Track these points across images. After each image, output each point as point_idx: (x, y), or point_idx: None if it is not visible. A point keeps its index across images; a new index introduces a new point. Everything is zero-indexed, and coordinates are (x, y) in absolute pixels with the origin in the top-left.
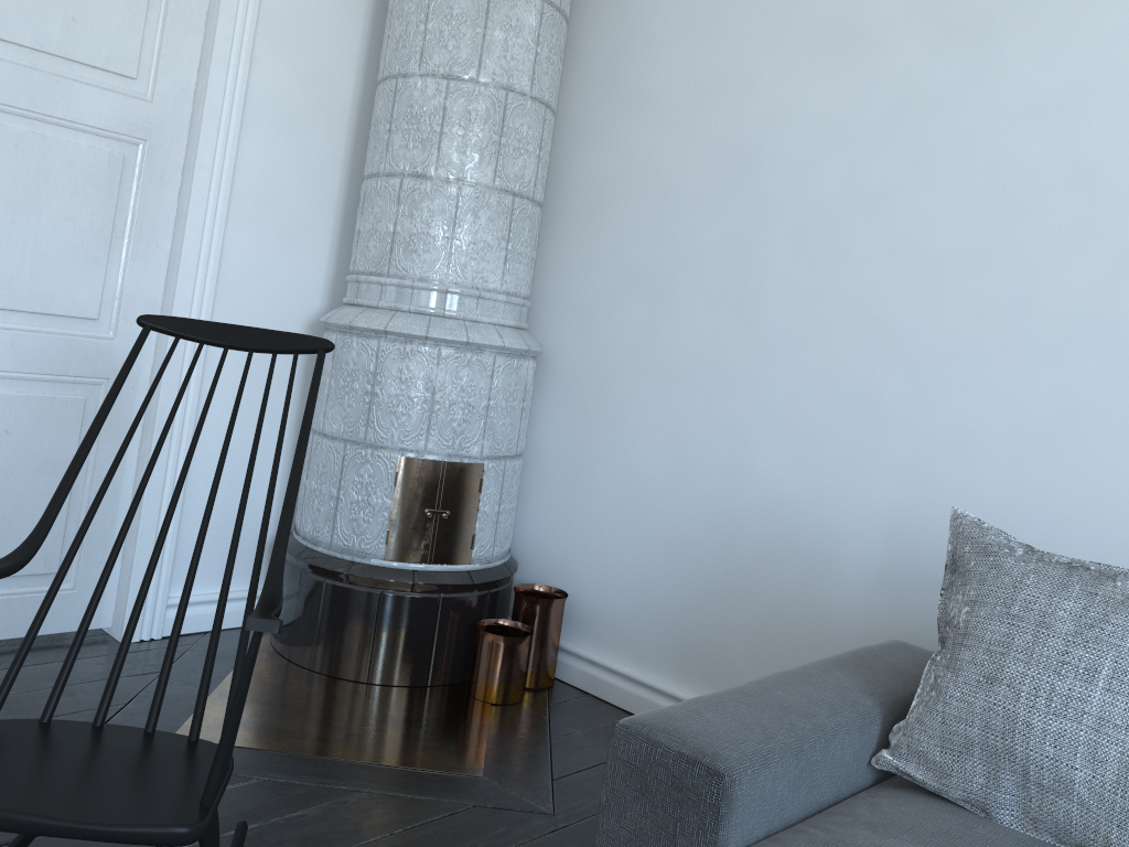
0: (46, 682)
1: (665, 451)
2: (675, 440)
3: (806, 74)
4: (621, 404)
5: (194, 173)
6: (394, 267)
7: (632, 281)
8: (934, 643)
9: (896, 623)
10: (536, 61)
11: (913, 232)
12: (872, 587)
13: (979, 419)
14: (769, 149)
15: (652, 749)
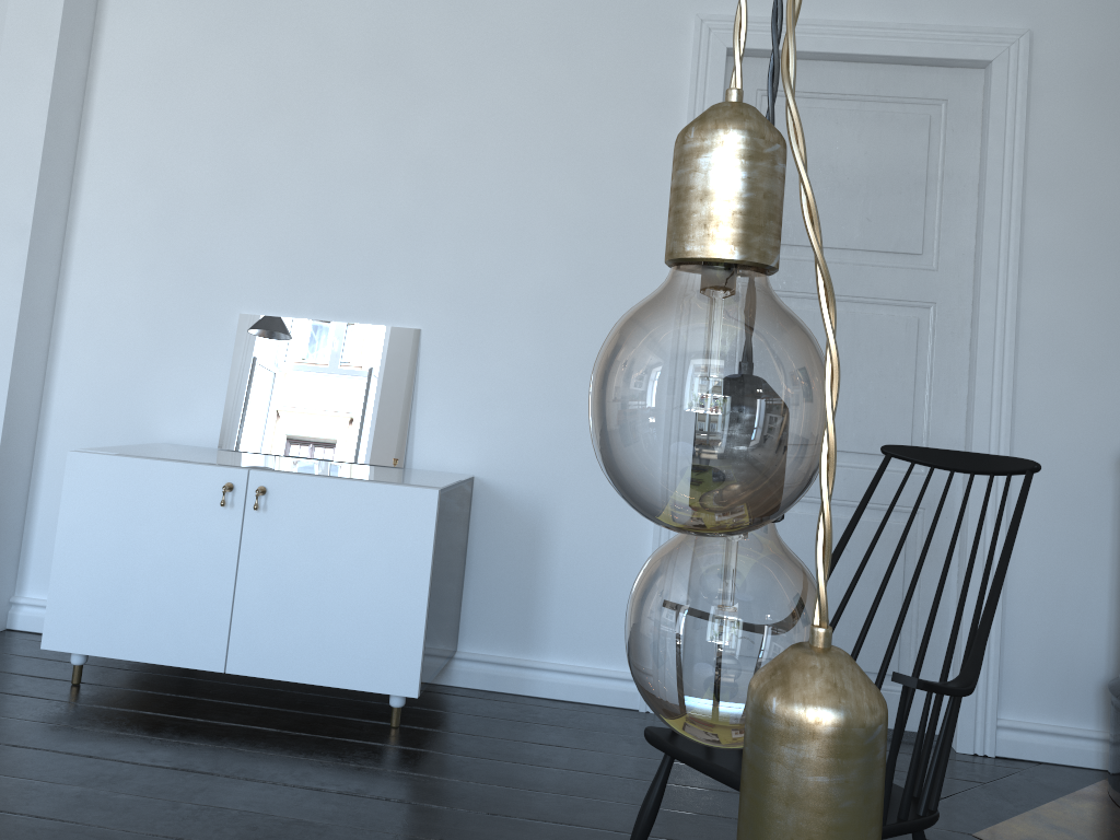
0: None
1: None
2: None
3: None
4: None
5: (978, 325)
6: None
7: None
8: None
9: None
10: None
11: None
12: None
13: None
14: None
15: None
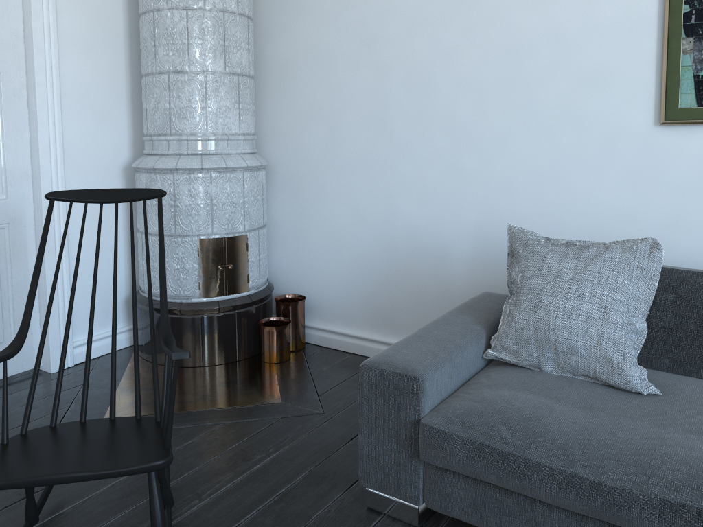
0: (17, 404)
1: (348, 210)
2: (353, 204)
3: None
4: (319, 187)
5: (36, 89)
6: (173, 129)
7: (315, 116)
8: (503, 289)
9: (484, 282)
10: None
11: (469, 73)
12: (469, 266)
13: (514, 171)
14: (384, 31)
15: (381, 373)
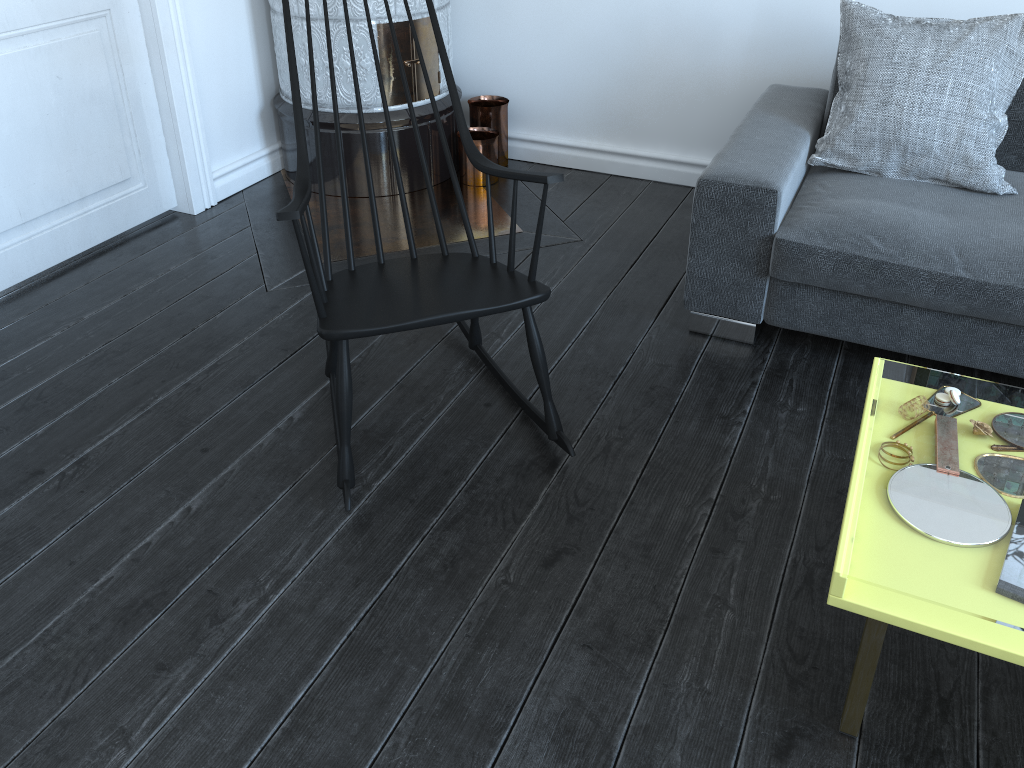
0: (184, 254)
1: None
2: None
3: None
4: None
5: None
6: None
7: None
8: (790, 80)
9: (764, 72)
10: None
11: None
12: (746, 51)
13: None
14: None
15: (727, 188)
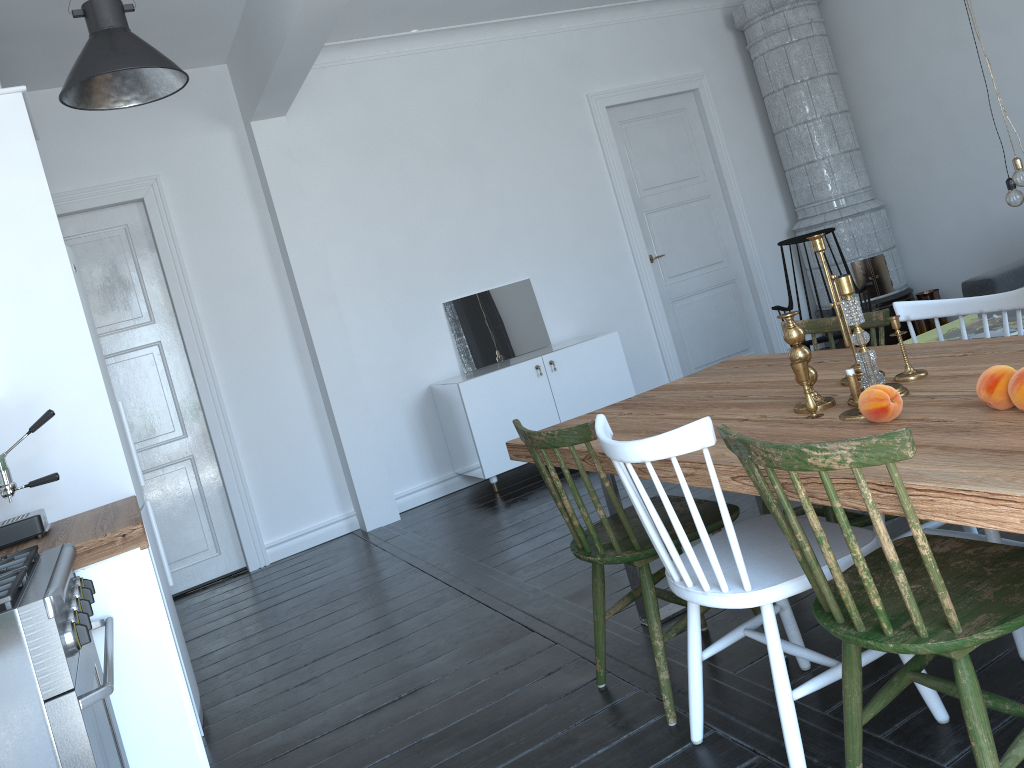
0: None
1: (953, 219)
2: (956, 214)
3: (947, 60)
4: (927, 210)
5: (730, 198)
6: (816, 198)
7: (911, 162)
8: None
9: None
10: (834, 98)
11: (1012, 104)
12: None
13: None
14: (944, 92)
15: (971, 283)
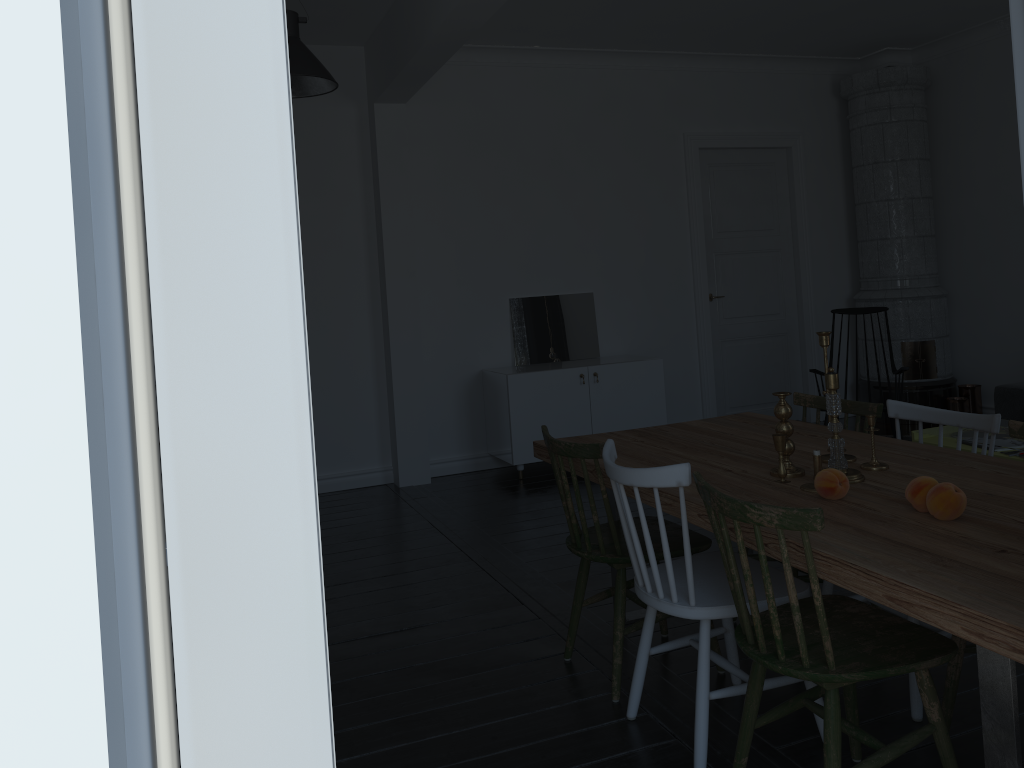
0: None
1: (1010, 323)
2: (1013, 318)
3: None
4: (987, 308)
5: (799, 256)
6: (881, 274)
7: (981, 259)
8: None
9: None
10: (920, 183)
11: None
12: None
13: None
14: None
15: (1004, 389)
